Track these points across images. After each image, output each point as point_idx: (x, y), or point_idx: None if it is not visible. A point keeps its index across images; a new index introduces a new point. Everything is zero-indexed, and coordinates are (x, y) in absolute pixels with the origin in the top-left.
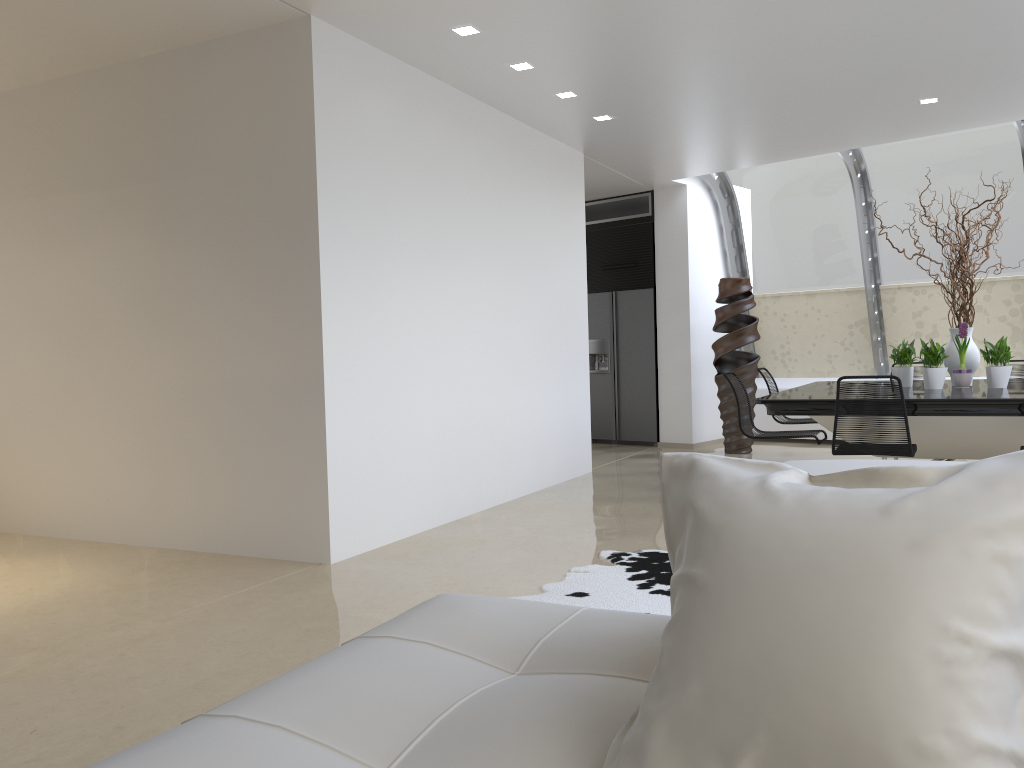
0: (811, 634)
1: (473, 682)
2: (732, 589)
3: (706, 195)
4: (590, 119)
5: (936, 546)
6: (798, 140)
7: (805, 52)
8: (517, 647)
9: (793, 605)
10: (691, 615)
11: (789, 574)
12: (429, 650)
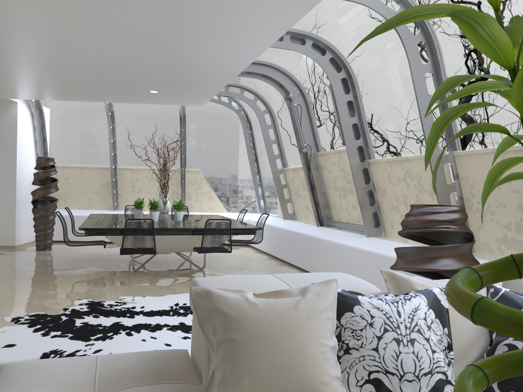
0: (286, 352)
1: None
2: (253, 341)
3: (28, 109)
4: None
5: (313, 317)
6: (89, 94)
7: (112, 62)
8: (87, 382)
9: (278, 343)
10: (237, 353)
11: (273, 333)
12: None
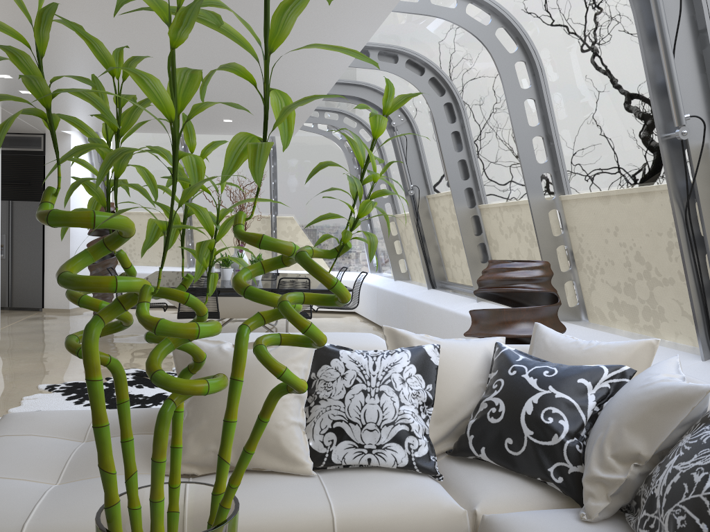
0: (245, 397)
1: (70, 446)
2: None
3: (84, 142)
4: (16, 91)
5: None
6: (152, 124)
7: None
8: (80, 430)
9: None
10: (200, 397)
11: None
12: (36, 437)
